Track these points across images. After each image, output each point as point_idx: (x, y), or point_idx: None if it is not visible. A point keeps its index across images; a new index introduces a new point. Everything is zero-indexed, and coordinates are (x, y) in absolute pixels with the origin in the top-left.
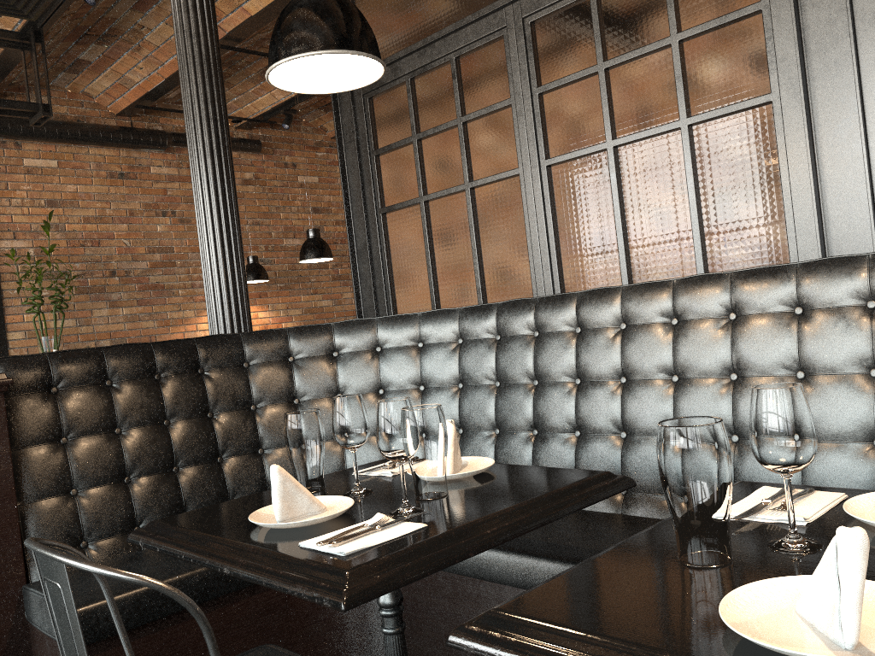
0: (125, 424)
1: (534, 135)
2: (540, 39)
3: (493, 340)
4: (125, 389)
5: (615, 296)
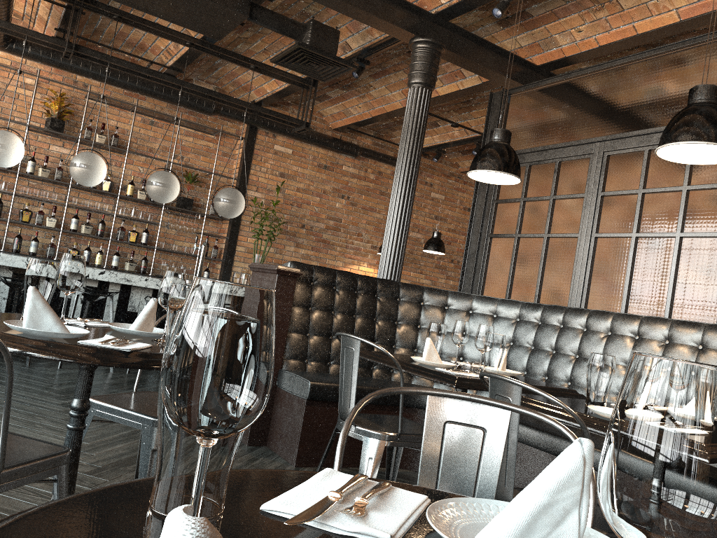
0: (337, 310)
1: (592, 218)
2: (610, 166)
3: (536, 323)
4: (341, 293)
5: (609, 317)
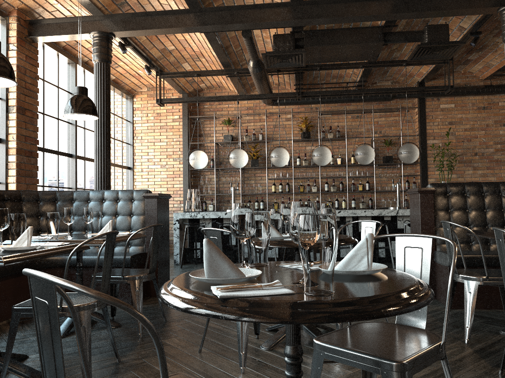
0: (469, 208)
1: None
2: None
3: None
4: (471, 197)
5: None
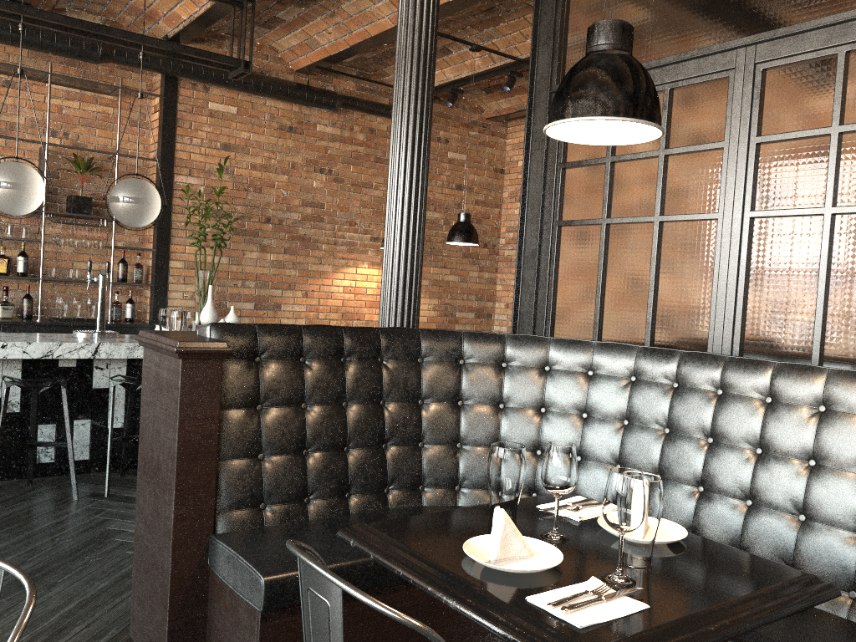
0: (311, 400)
1: (743, 184)
2: (770, 88)
3: (669, 386)
4: (315, 367)
5: (819, 377)
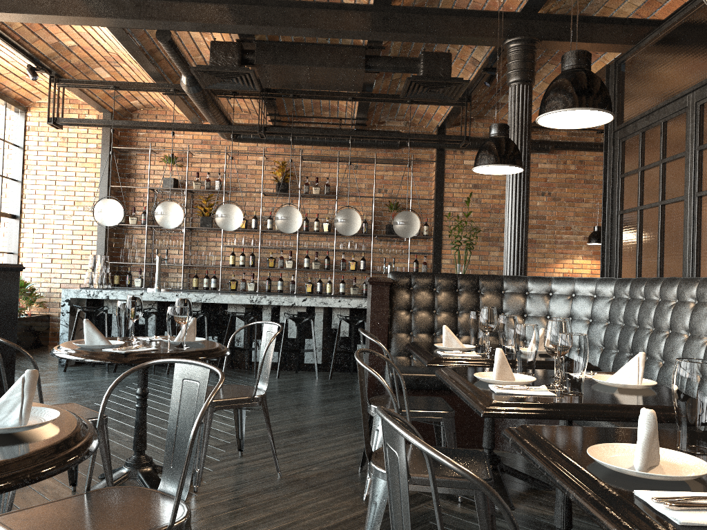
0: (437, 309)
1: (692, 176)
2: (704, 116)
3: (626, 299)
4: (440, 293)
5: (676, 283)
